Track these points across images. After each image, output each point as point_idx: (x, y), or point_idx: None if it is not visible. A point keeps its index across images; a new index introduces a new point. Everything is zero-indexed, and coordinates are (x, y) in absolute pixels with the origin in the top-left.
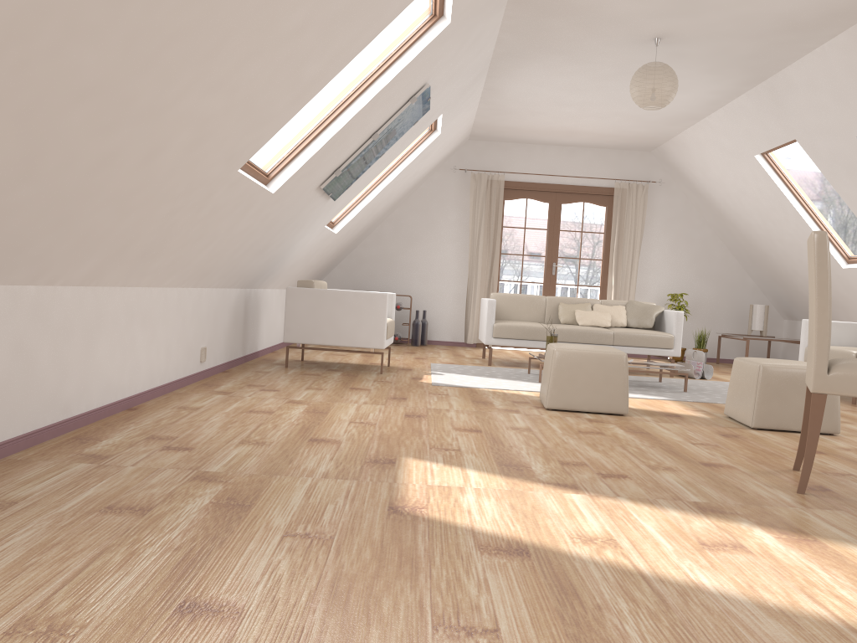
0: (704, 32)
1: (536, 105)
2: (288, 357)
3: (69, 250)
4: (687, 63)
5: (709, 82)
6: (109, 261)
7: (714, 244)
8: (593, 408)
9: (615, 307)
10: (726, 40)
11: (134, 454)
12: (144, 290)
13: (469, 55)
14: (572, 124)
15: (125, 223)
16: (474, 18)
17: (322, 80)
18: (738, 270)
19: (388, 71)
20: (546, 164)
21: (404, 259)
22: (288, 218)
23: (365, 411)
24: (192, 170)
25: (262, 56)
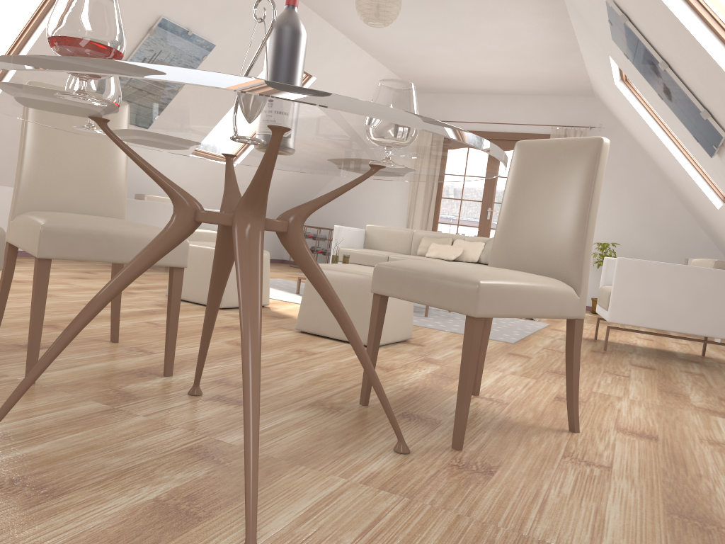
0: None
1: (410, 48)
2: None
3: None
4: None
5: (512, 2)
6: None
7: (661, 194)
8: (196, 299)
9: (473, 243)
10: None
11: None
12: None
13: None
14: (473, 68)
15: None
16: None
17: None
18: (689, 223)
19: None
20: (487, 113)
21: (359, 200)
22: None
23: None
24: None
25: None
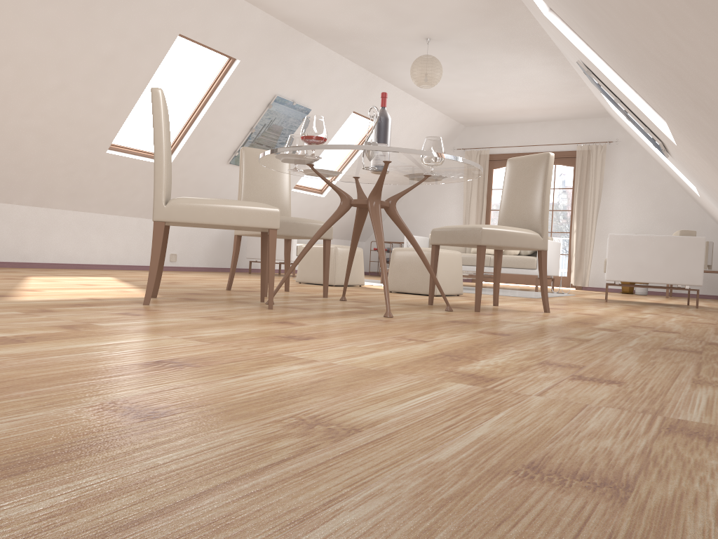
0: (444, 29)
1: (454, 94)
2: (251, 268)
3: (4, 187)
4: (480, 49)
5: (525, 58)
6: (44, 195)
7: (673, 191)
8: (317, 281)
9: None
10: (469, 30)
11: (17, 269)
12: (98, 215)
13: (317, 73)
14: (506, 104)
15: (35, 177)
16: (273, 53)
17: (126, 104)
18: (698, 213)
19: (214, 93)
20: (523, 138)
21: (422, 218)
22: (219, 182)
23: (185, 276)
24: (60, 152)
25: (47, 99)
